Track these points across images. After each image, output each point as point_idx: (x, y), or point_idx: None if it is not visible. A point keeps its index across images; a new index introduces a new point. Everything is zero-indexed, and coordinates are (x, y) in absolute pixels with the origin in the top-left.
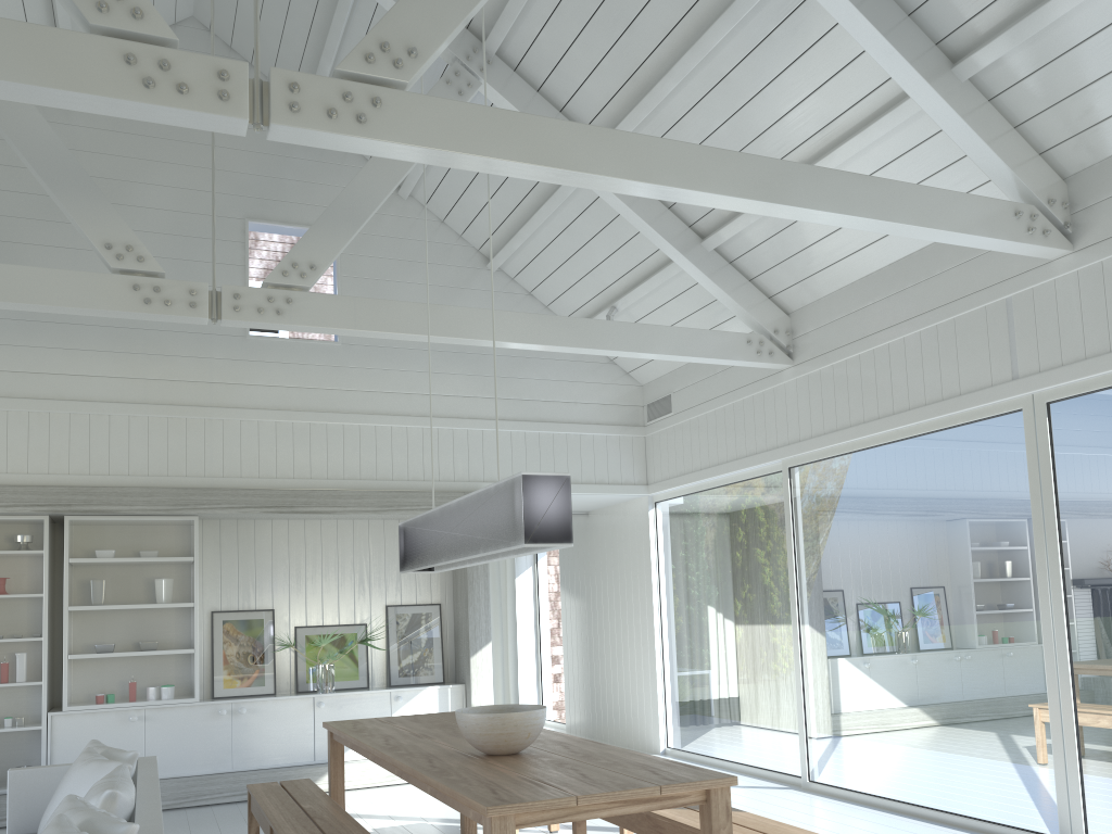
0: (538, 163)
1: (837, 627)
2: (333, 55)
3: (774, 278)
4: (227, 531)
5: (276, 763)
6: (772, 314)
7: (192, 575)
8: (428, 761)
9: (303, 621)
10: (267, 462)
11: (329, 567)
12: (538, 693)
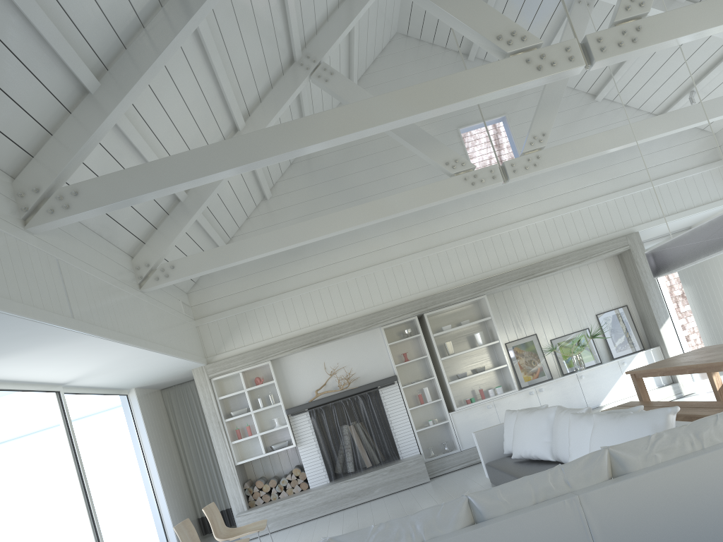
0: None
1: None
2: None
3: None
4: (498, 299)
5: None
6: None
7: (488, 327)
8: None
9: (553, 336)
10: (511, 254)
11: (557, 302)
12: None
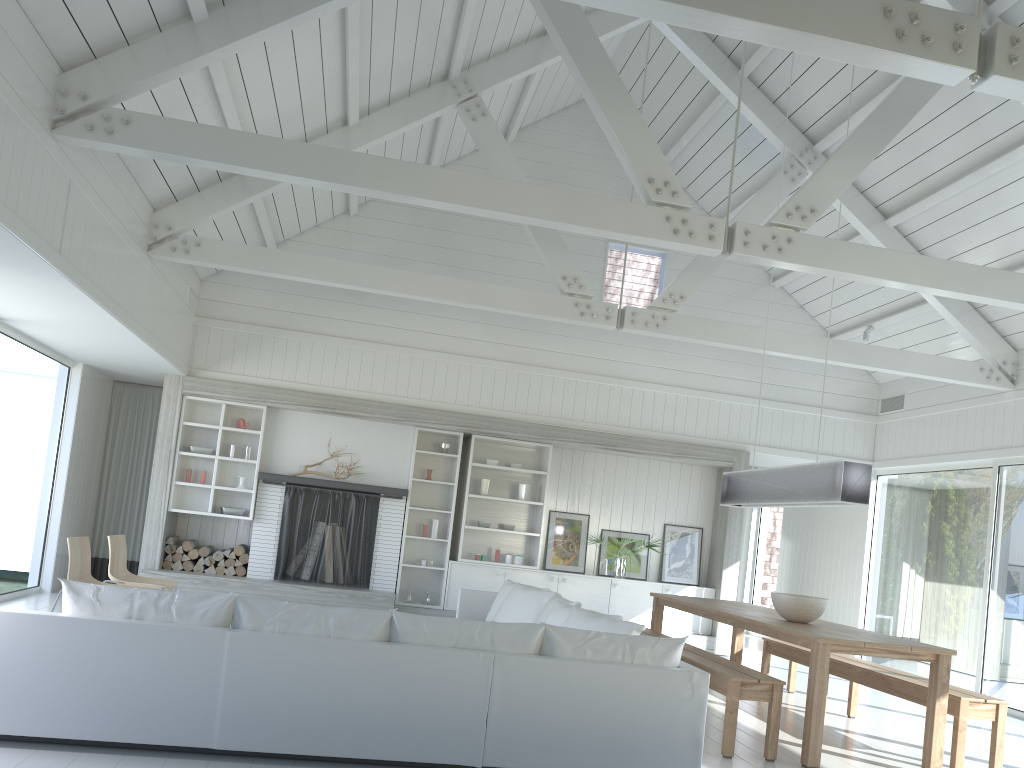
0: (877, 277)
1: (1021, 589)
2: (693, 136)
3: (1009, 324)
4: (565, 457)
5: None
6: (1003, 349)
7: (540, 483)
8: (755, 618)
9: (607, 526)
10: (601, 412)
11: (629, 491)
12: None
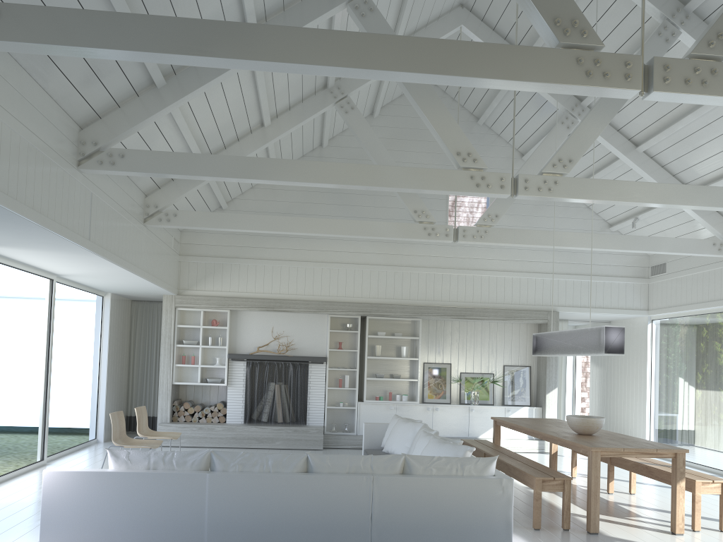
0: (618, 200)
1: None
2: (499, 100)
3: None
4: (431, 325)
5: (451, 435)
6: None
7: (415, 345)
8: (555, 433)
9: (464, 370)
10: (453, 294)
11: (477, 345)
12: None
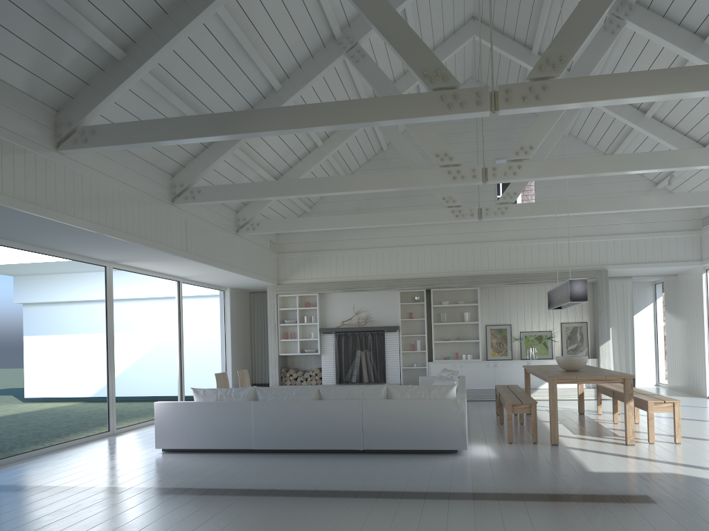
0: (575, 174)
1: None
2: None
3: None
4: (491, 292)
5: None
6: None
7: (477, 310)
8: (544, 371)
9: (523, 329)
10: (506, 263)
11: (534, 306)
12: (655, 369)
